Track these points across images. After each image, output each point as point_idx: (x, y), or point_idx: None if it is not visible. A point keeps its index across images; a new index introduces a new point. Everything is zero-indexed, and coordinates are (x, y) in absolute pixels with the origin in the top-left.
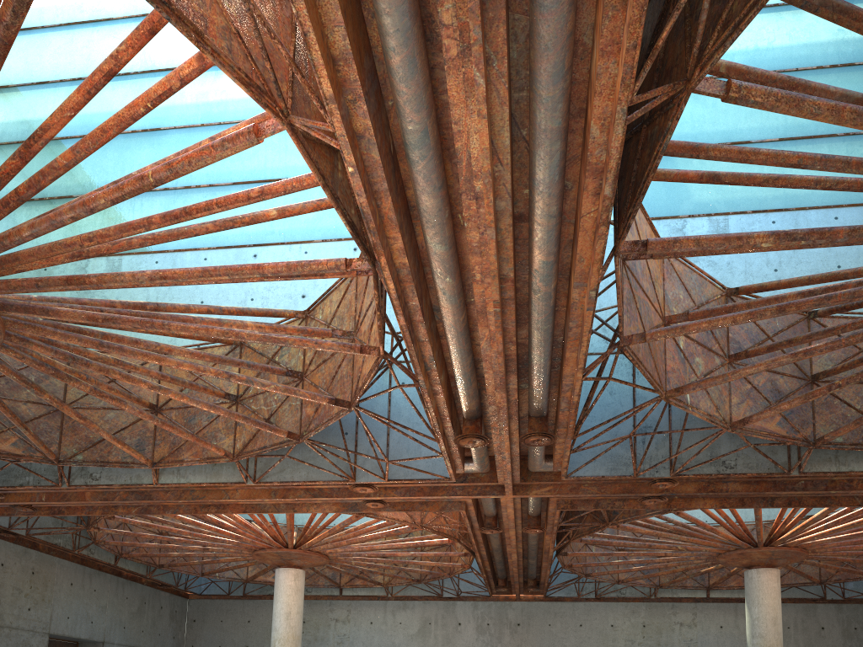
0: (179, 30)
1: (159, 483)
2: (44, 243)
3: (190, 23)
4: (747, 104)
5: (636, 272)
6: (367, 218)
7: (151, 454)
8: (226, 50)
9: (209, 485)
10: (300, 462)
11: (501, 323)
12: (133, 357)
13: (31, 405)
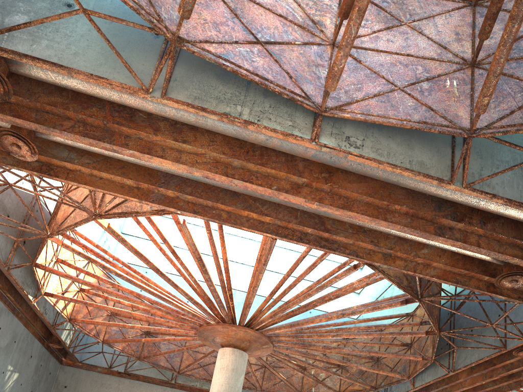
0: (130, 217)
1: (414, 388)
2: (383, 285)
3: (133, 211)
4: (189, 2)
5: (521, 51)
6: (211, 220)
7: (408, 372)
8: (149, 208)
9: (434, 381)
10: (464, 348)
11: (344, 205)
12: (303, 325)
13: (365, 364)
